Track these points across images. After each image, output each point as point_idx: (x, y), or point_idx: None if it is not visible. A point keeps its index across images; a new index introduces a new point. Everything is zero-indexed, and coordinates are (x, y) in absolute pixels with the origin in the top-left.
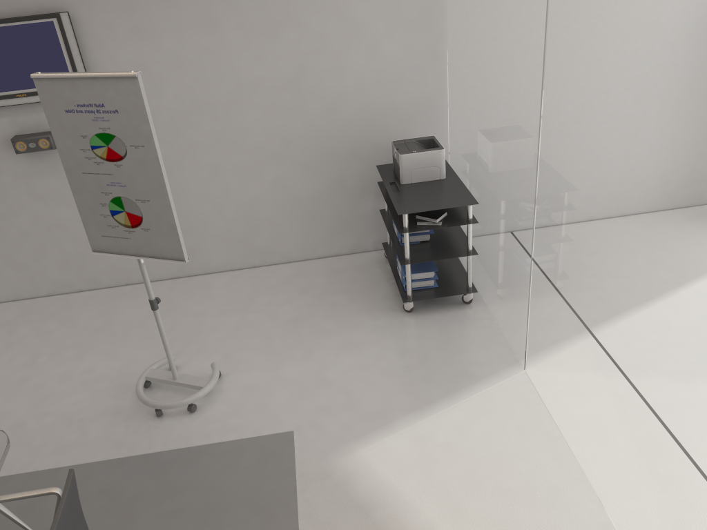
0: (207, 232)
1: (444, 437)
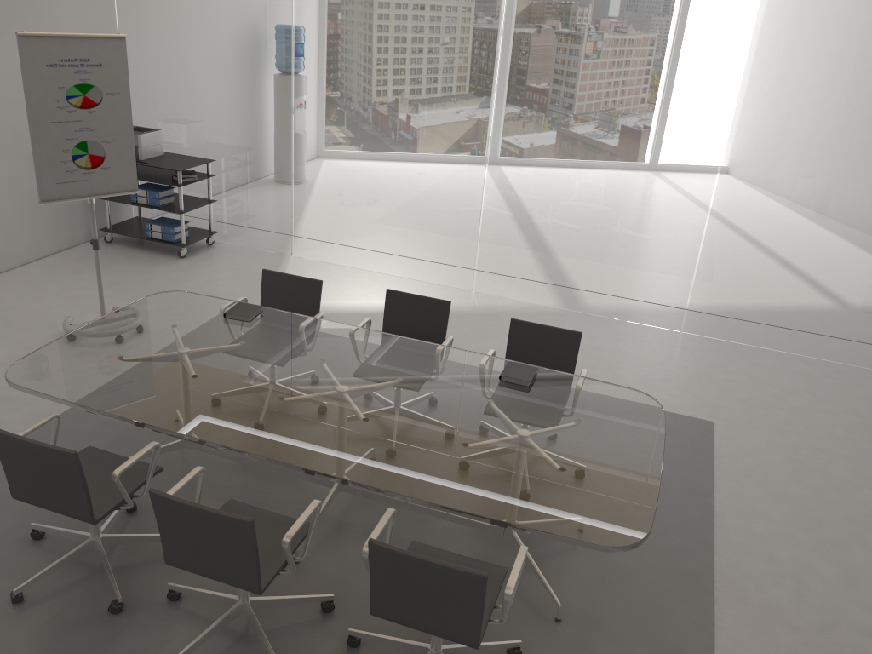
0: None
1: None
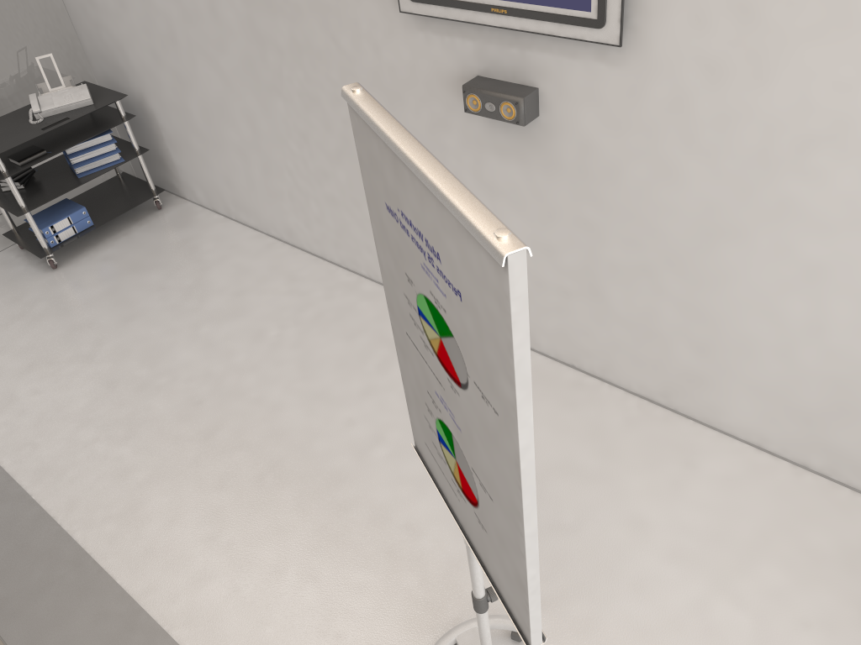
0: (740, 369)
1: None
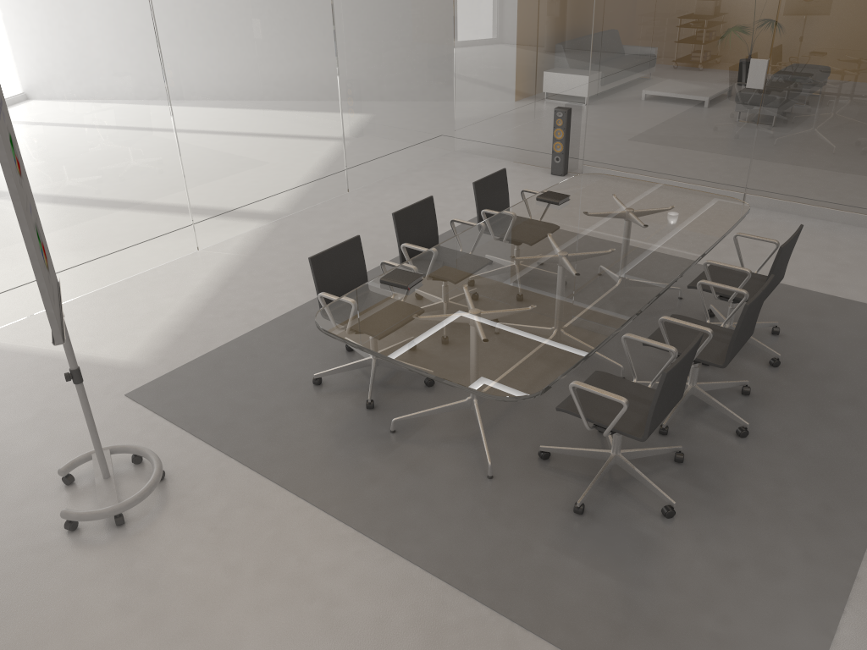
0: None
1: (85, 338)
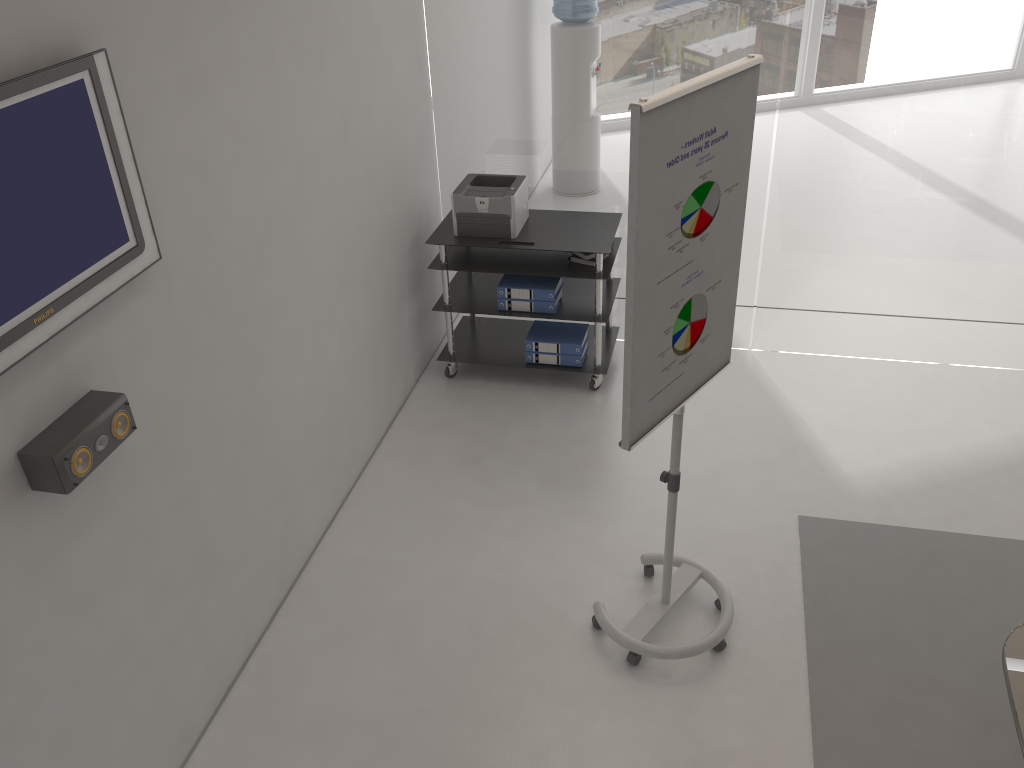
0: (300, 477)
1: (838, 416)
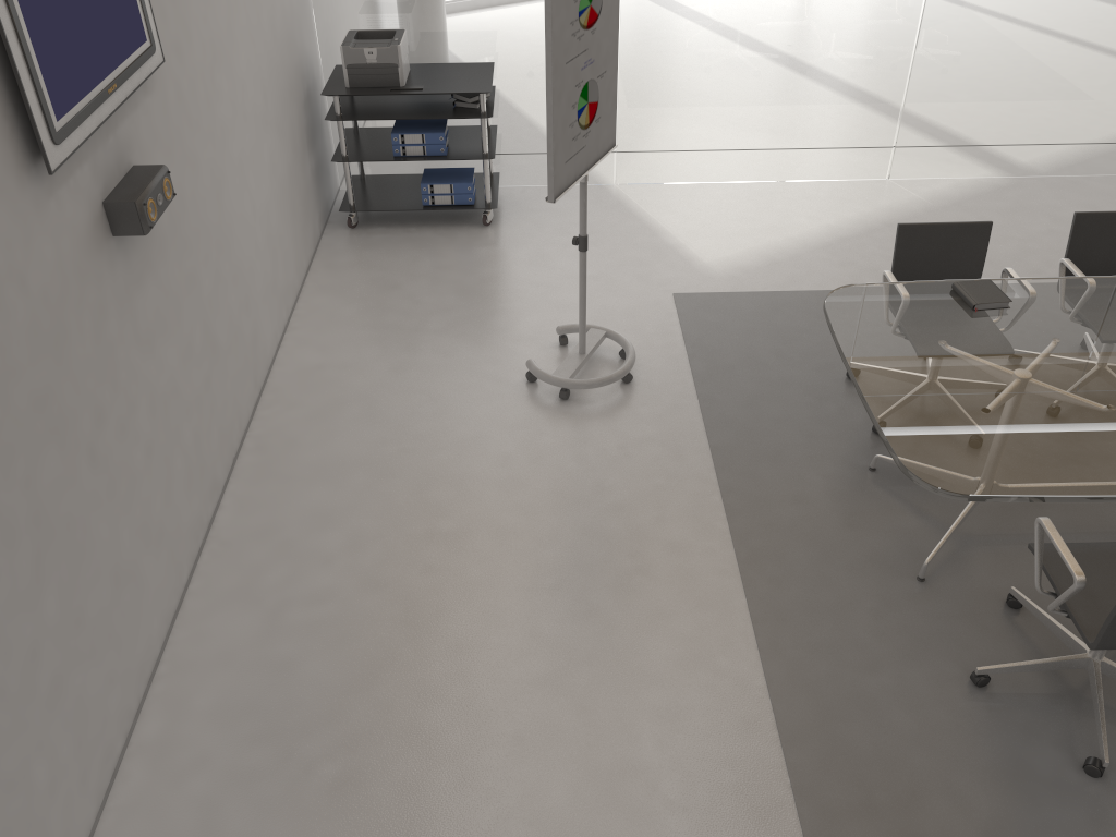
0: (257, 292)
1: (694, 225)
